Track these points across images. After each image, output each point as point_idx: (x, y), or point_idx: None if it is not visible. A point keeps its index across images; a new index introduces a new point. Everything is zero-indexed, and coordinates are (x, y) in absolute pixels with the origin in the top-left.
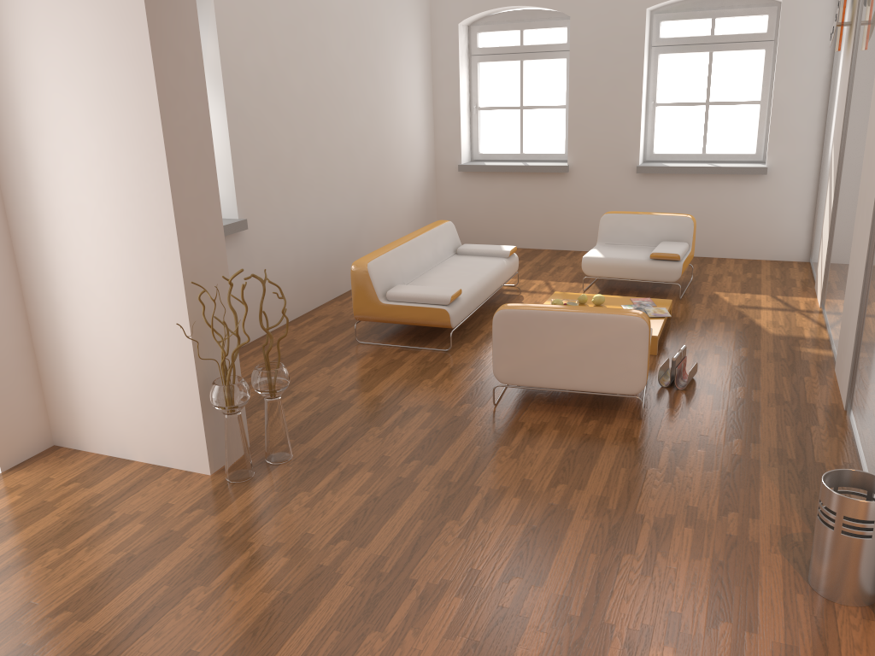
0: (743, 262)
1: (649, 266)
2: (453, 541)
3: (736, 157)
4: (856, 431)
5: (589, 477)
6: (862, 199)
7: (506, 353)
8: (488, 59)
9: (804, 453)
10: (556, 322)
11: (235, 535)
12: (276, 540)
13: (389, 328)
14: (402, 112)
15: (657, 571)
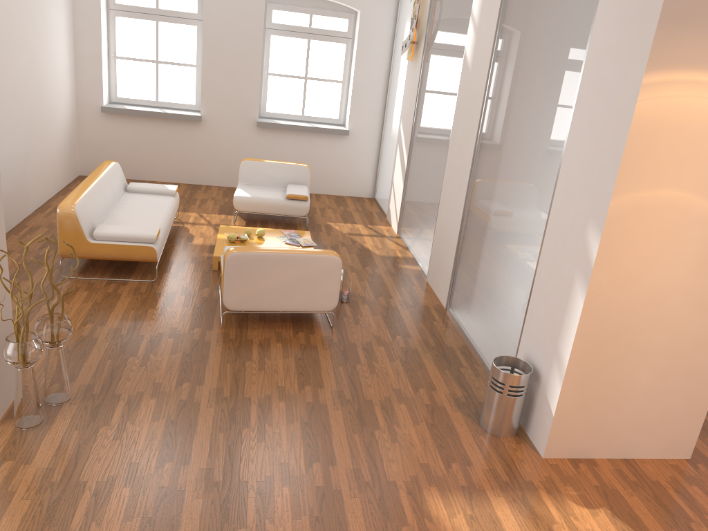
0: (333, 198)
1: (286, 204)
2: (256, 445)
3: (326, 120)
4: (461, 323)
5: (322, 377)
6: (451, 172)
7: (235, 286)
8: (126, 15)
9: (438, 341)
10: (276, 261)
11: (64, 479)
12: (107, 474)
13: (85, 262)
14: (53, 55)
15: (400, 438)
